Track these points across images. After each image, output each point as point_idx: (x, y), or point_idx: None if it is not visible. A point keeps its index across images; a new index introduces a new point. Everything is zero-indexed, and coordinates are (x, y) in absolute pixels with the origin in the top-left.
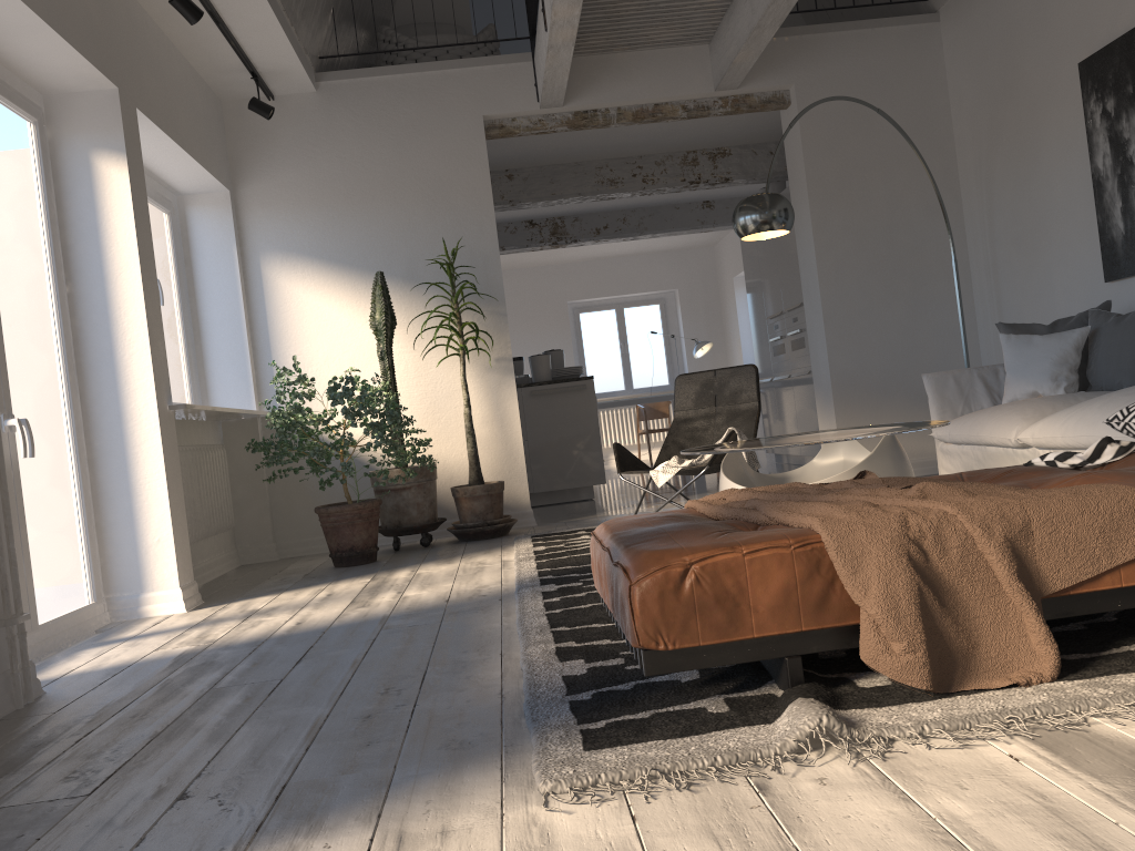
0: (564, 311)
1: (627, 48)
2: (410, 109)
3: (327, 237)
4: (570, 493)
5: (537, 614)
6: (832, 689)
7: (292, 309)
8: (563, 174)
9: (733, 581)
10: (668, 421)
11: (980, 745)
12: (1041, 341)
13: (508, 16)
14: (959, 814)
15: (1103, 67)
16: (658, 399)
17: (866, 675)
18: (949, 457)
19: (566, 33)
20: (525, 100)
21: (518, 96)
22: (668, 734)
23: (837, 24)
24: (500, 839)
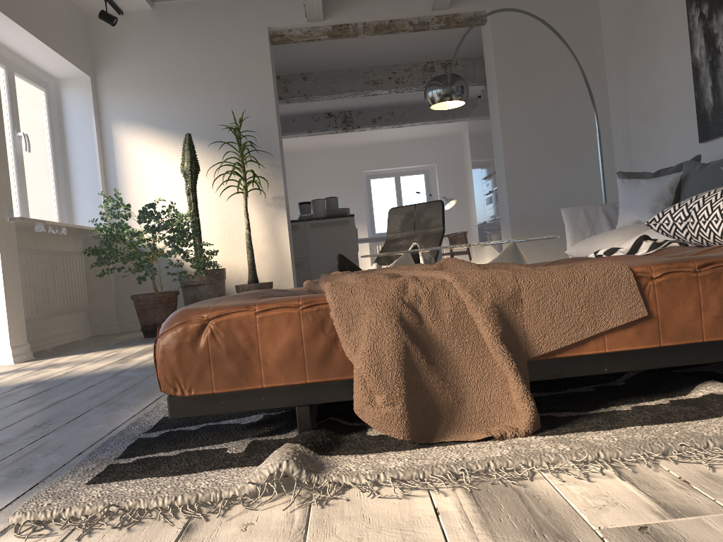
0: (359, 178)
1: None
2: (217, 22)
3: (158, 111)
4: None
5: None
6: (341, 436)
7: (133, 160)
8: (341, 77)
9: (244, 336)
10: None
11: (420, 496)
12: (645, 183)
13: None
14: None
15: None
16: None
17: None
18: None
19: None
20: (297, 16)
21: (292, 14)
22: (169, 471)
23: None
24: None
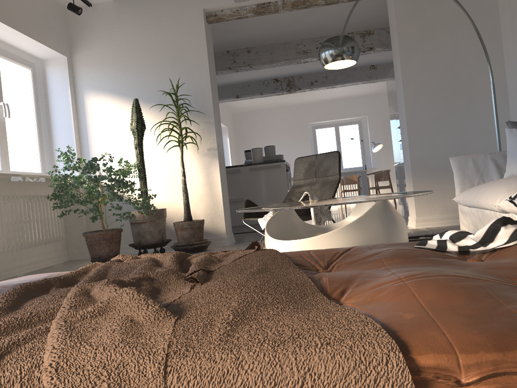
0: (306, 128)
1: None
2: (163, 7)
3: (118, 81)
4: None
5: None
6: None
7: (99, 121)
8: (277, 49)
9: None
10: (357, 185)
11: None
12: None
13: None
14: None
15: None
16: (346, 174)
17: None
18: (464, 215)
19: None
20: None
21: None
22: None
23: None
24: None
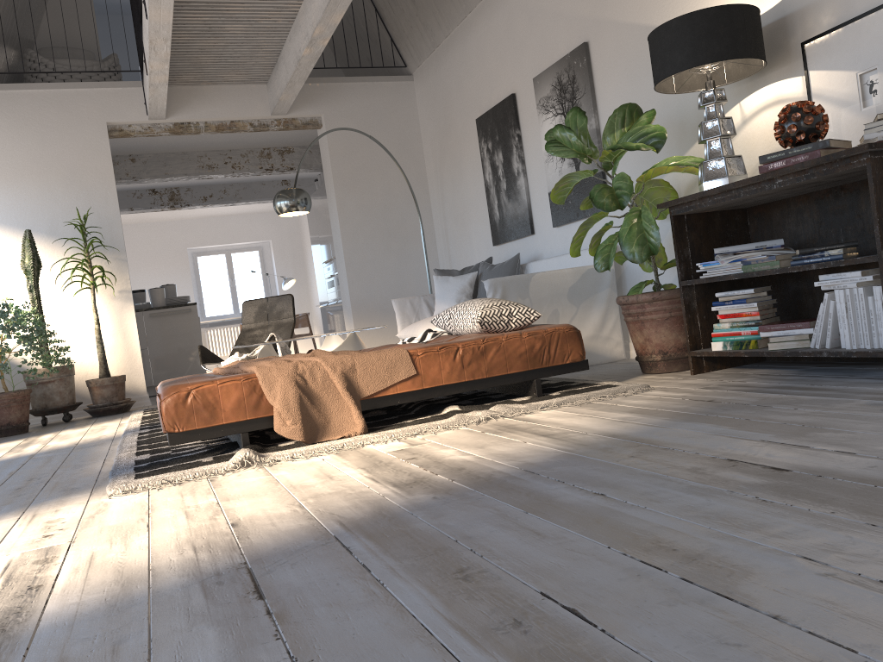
0: (185, 255)
1: (211, 83)
2: (51, 114)
3: None
4: None
5: (131, 441)
6: (265, 448)
7: None
8: (173, 160)
9: (212, 397)
10: None
11: (314, 457)
12: (453, 280)
13: (133, 36)
14: (285, 475)
15: (486, 123)
16: None
17: (285, 442)
18: None
19: (161, 78)
20: (138, 113)
21: (132, 110)
22: (178, 469)
23: (350, 78)
24: (84, 508)
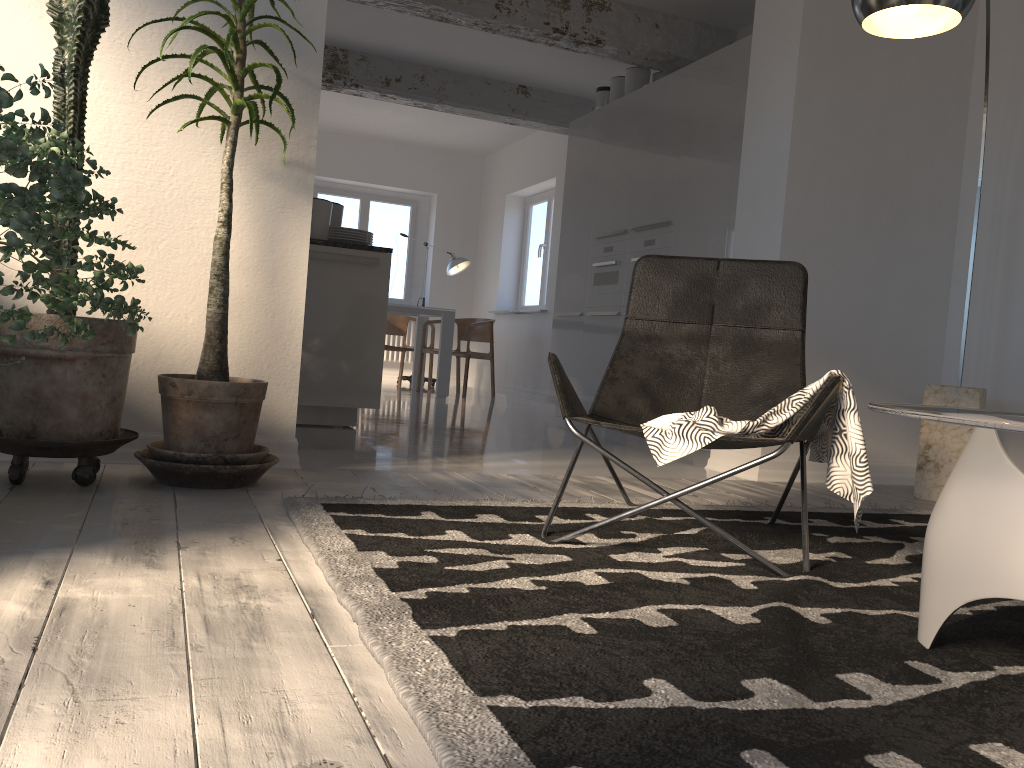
0: None
1: None
2: None
3: None
4: (322, 413)
5: None
6: None
7: None
8: None
9: None
10: (404, 340)
11: None
12: None
13: None
14: None
15: None
16: (411, 311)
17: None
18: None
19: None
20: None
21: None
22: None
23: None
24: None
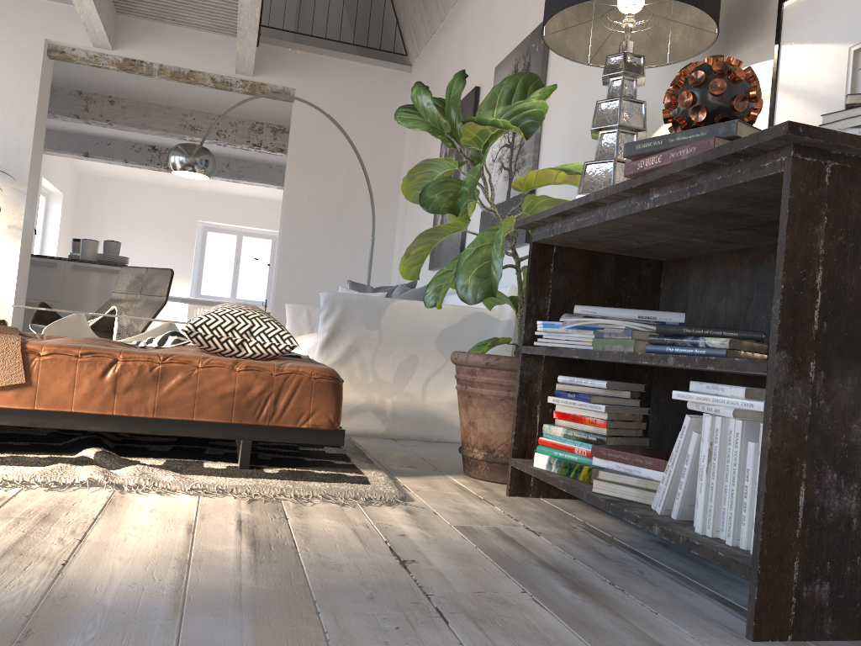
0: (194, 227)
1: (174, 22)
2: None
3: None
4: None
5: None
6: None
7: None
8: (155, 112)
9: None
10: None
11: None
12: None
13: None
14: None
15: None
16: None
17: None
18: None
19: None
20: (84, 37)
21: (78, 33)
22: None
23: (338, 53)
24: None
